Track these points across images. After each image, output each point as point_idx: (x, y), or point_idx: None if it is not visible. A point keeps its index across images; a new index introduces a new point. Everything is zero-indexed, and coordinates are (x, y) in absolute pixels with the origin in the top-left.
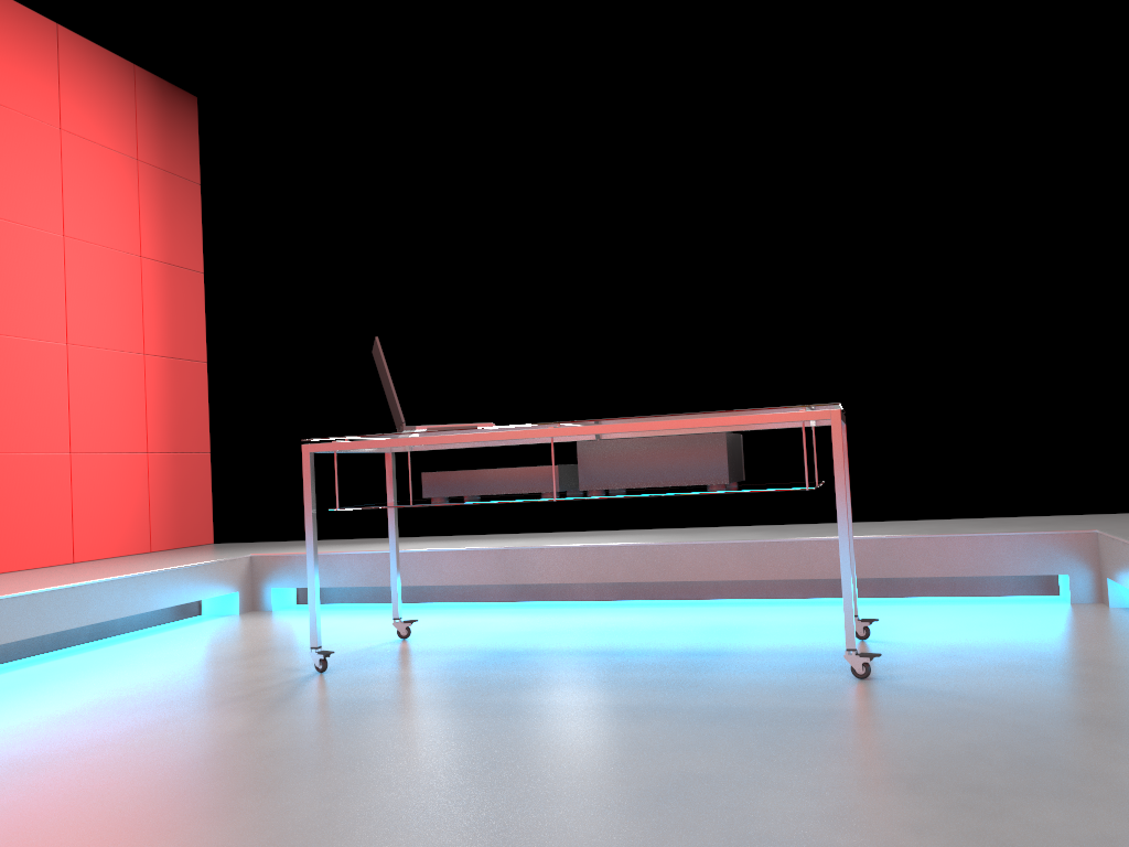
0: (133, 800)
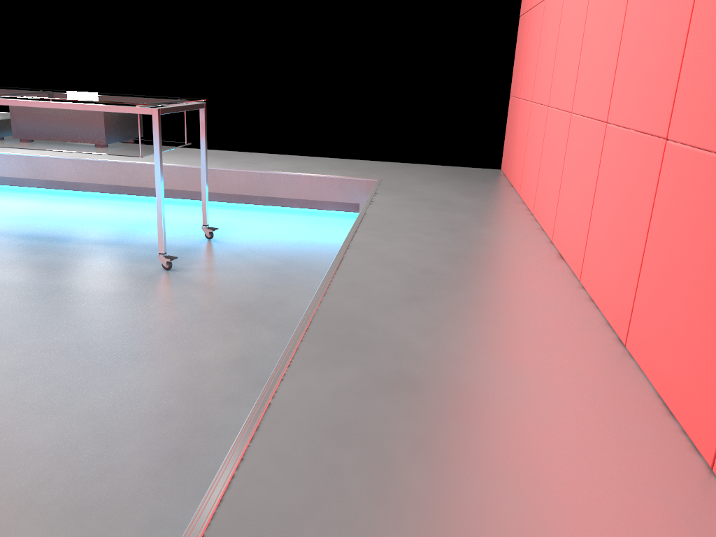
0: None
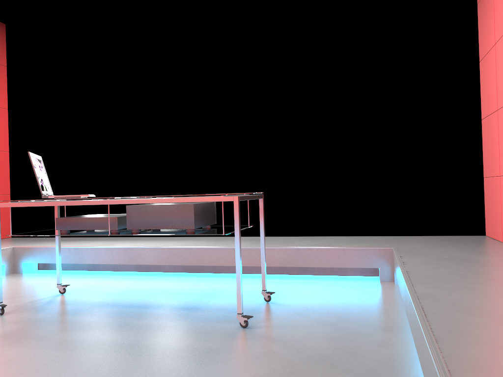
0: None
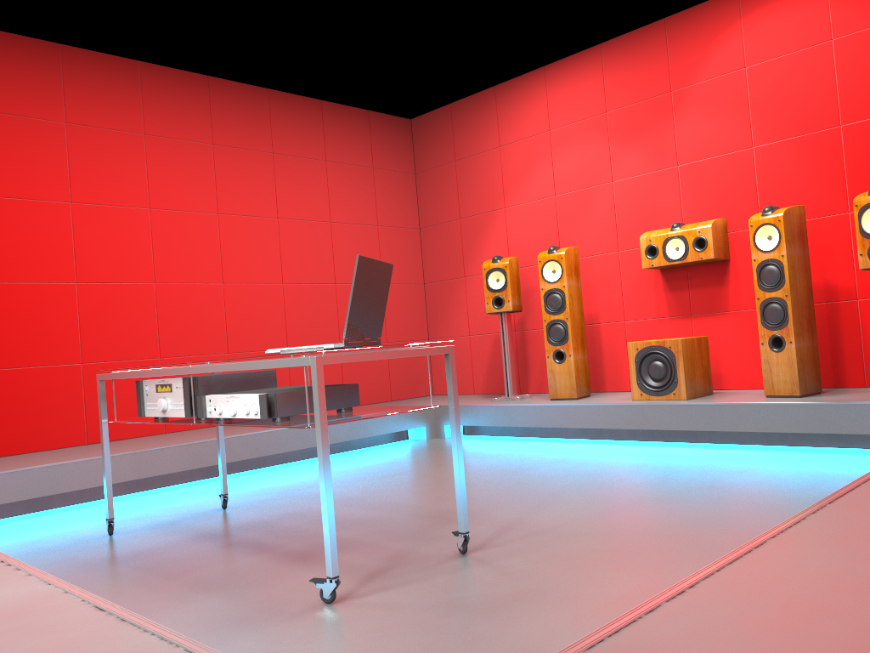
0: (583, 486)
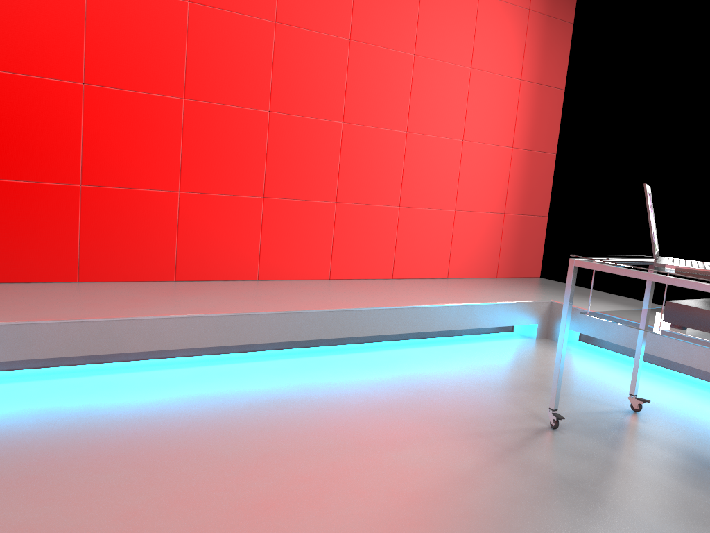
0: (362, 520)
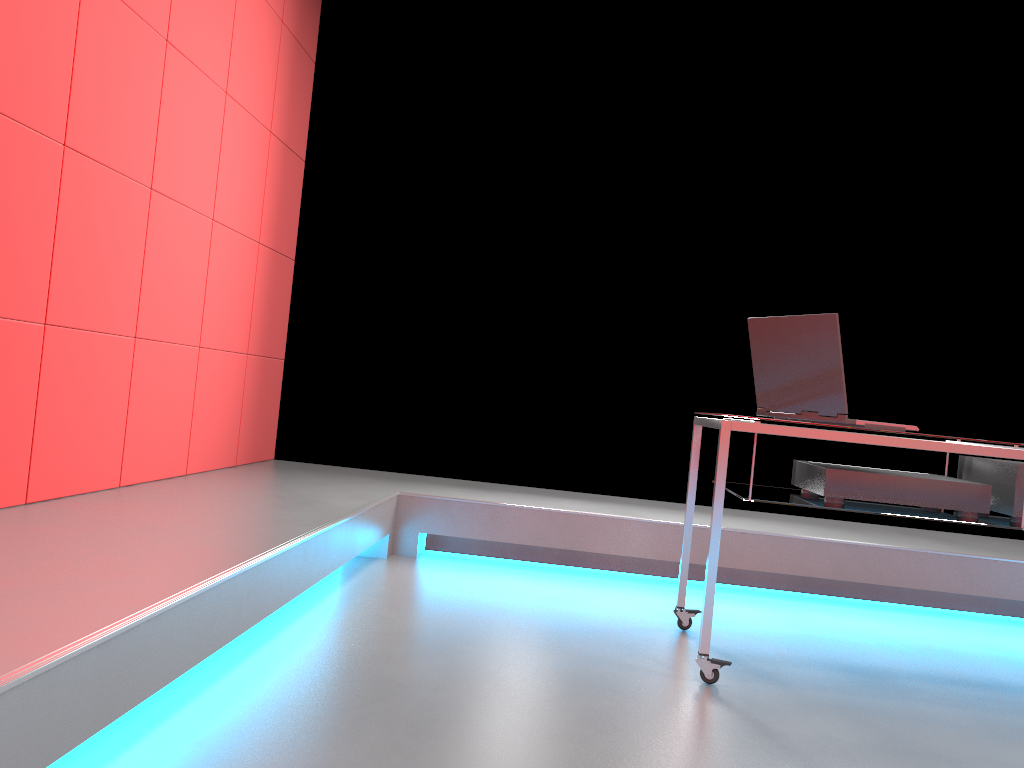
0: None
